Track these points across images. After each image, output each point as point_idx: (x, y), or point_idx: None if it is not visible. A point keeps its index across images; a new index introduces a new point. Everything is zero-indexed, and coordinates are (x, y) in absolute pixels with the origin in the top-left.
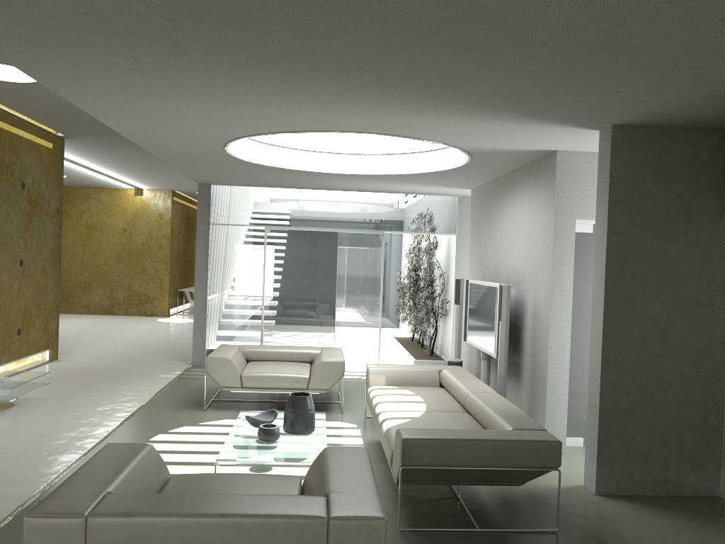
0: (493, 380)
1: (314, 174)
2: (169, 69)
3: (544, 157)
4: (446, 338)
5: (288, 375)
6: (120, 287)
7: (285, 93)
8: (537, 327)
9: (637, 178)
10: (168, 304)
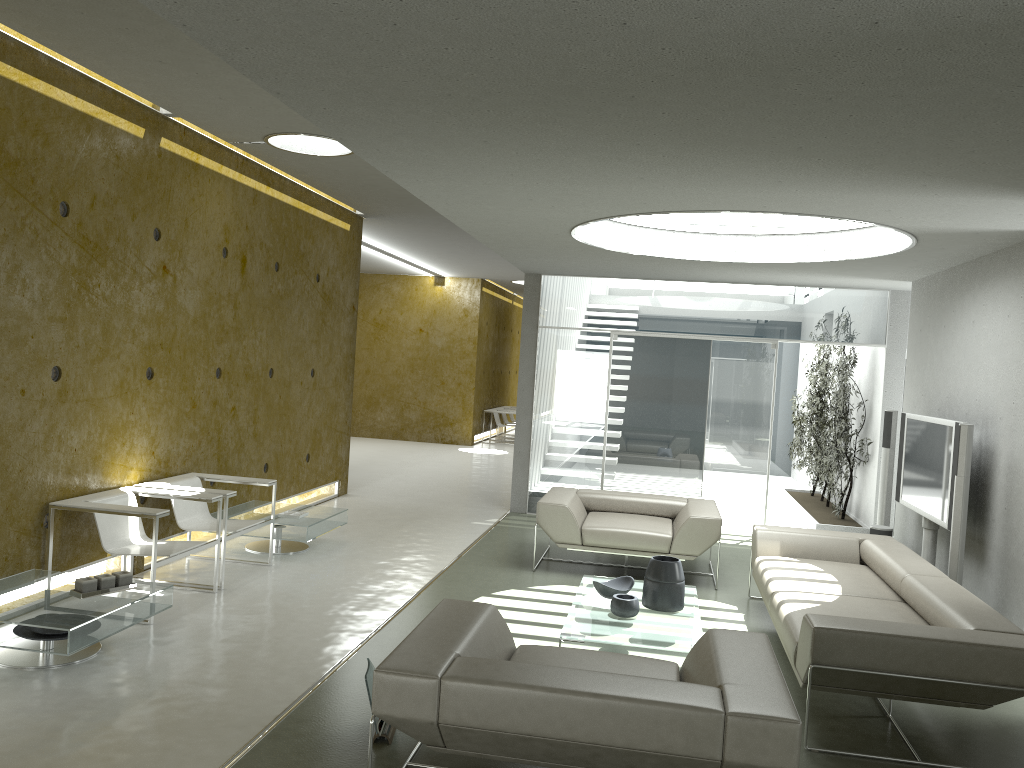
0: (941, 559)
1: (682, 262)
2: (527, 146)
3: None
4: (866, 495)
5: (643, 532)
6: (413, 405)
7: (666, 168)
8: (1013, 487)
9: None
10: (472, 429)
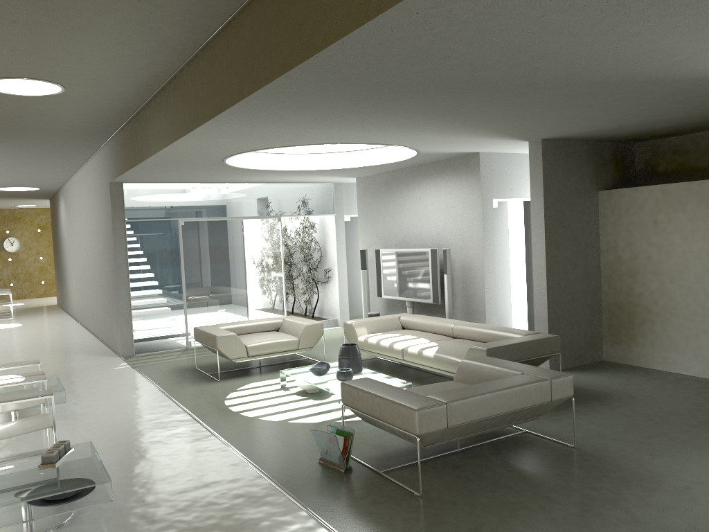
0: None
1: (253, 171)
2: (348, 110)
3: (463, 156)
4: (328, 300)
5: (283, 340)
6: None
7: (389, 123)
8: (468, 276)
9: (555, 172)
10: None
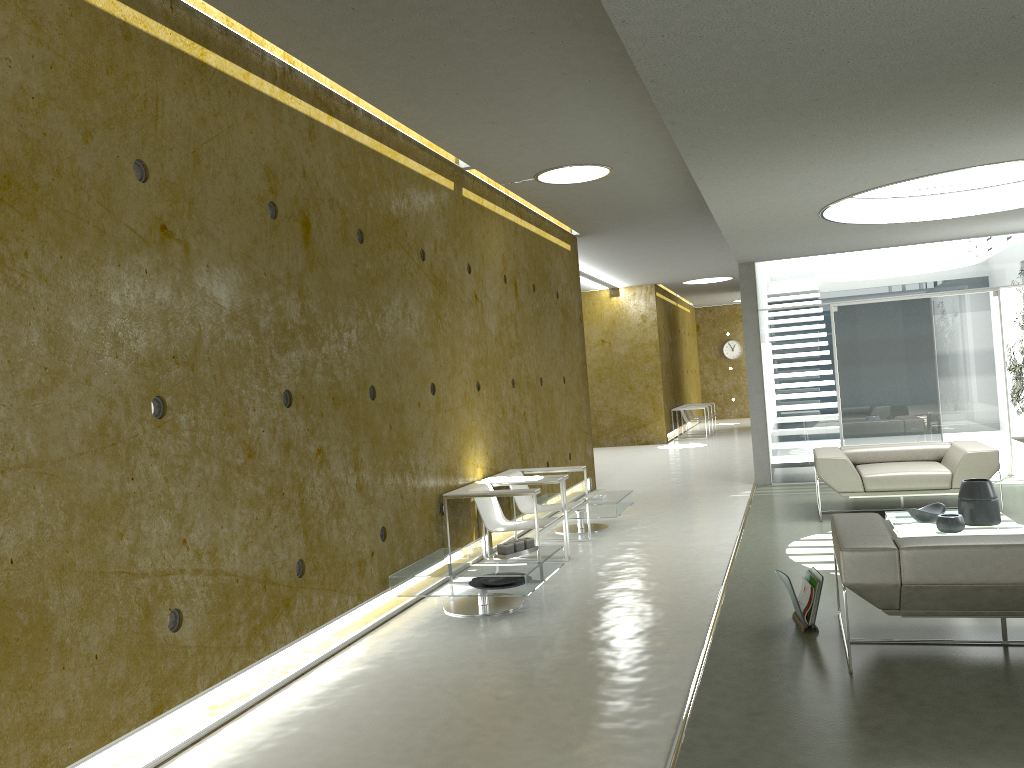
0: None
1: (907, 226)
2: (847, 133)
3: None
4: None
5: (923, 472)
6: (605, 412)
7: (960, 132)
8: None
9: None
10: (665, 427)
